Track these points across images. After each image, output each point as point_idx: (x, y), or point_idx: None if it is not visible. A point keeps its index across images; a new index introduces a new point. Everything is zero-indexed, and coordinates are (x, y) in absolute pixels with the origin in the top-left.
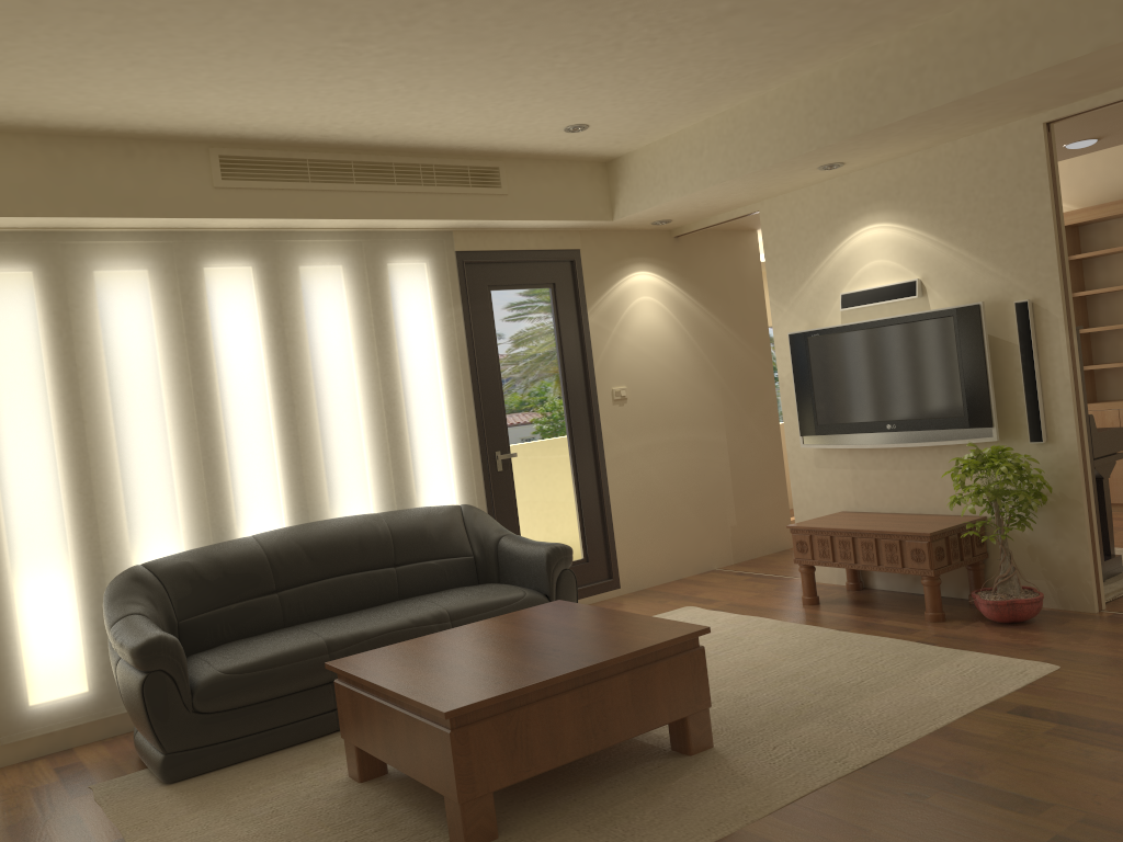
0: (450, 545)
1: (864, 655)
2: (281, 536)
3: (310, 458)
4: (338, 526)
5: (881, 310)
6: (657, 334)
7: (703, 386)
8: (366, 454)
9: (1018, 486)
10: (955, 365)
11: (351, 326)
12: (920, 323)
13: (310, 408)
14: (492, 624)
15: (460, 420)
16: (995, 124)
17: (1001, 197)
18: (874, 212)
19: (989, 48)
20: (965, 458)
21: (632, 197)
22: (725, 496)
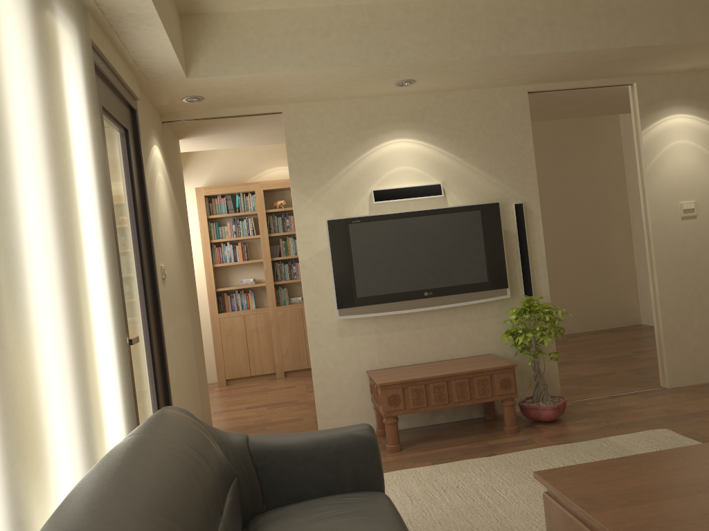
0: (226, 465)
1: (571, 461)
2: (128, 514)
3: (19, 337)
4: (162, 466)
5: (406, 205)
6: (166, 215)
7: (182, 274)
8: (65, 331)
9: (551, 323)
10: (481, 245)
11: (36, 87)
12: (454, 214)
13: (11, 227)
14: (629, 512)
15: (113, 284)
16: (505, 84)
17: (501, 134)
18: (402, 129)
19: (600, 24)
20: (523, 307)
21: (222, 59)
22: (197, 383)
